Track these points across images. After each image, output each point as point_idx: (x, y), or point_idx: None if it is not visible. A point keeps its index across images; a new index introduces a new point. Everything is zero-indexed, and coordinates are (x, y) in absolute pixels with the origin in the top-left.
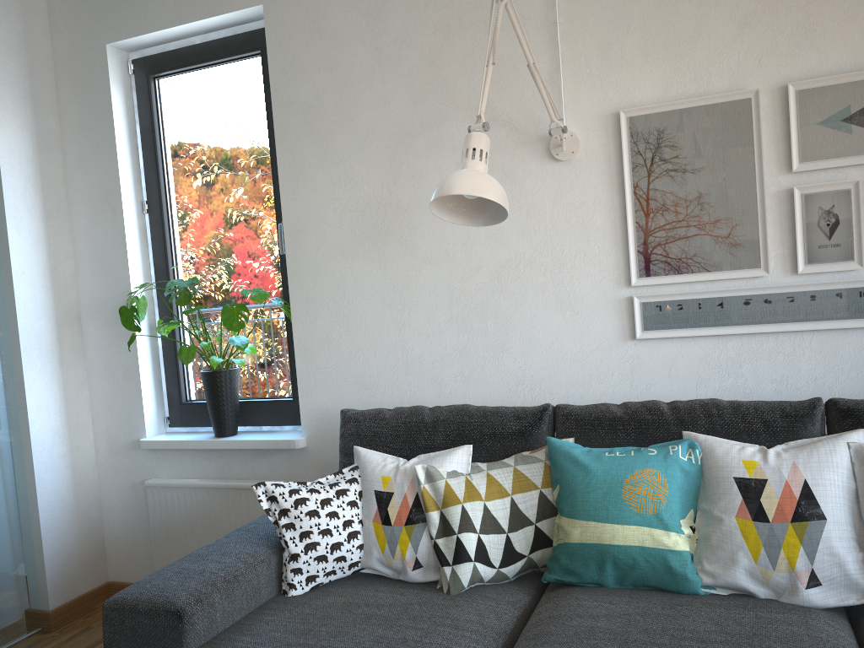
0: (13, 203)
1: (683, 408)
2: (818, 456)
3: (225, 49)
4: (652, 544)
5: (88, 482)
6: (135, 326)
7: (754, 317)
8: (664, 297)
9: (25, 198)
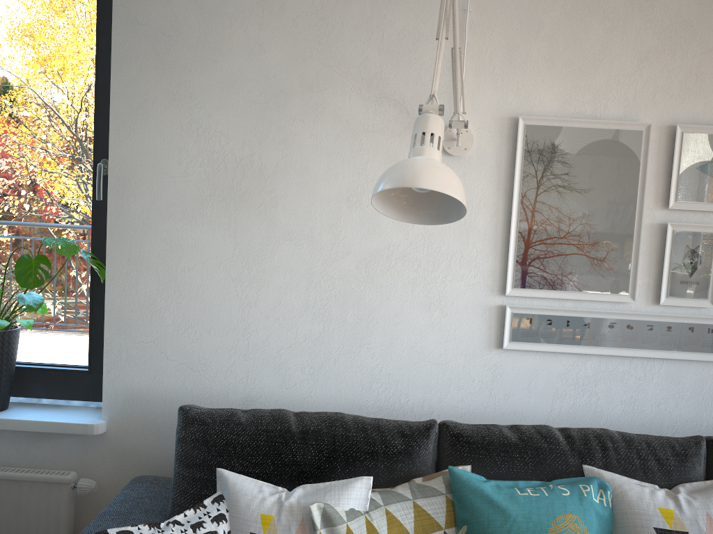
0: None
1: (578, 438)
2: None
3: None
4: None
5: None
6: None
7: (616, 340)
8: (536, 310)
9: None
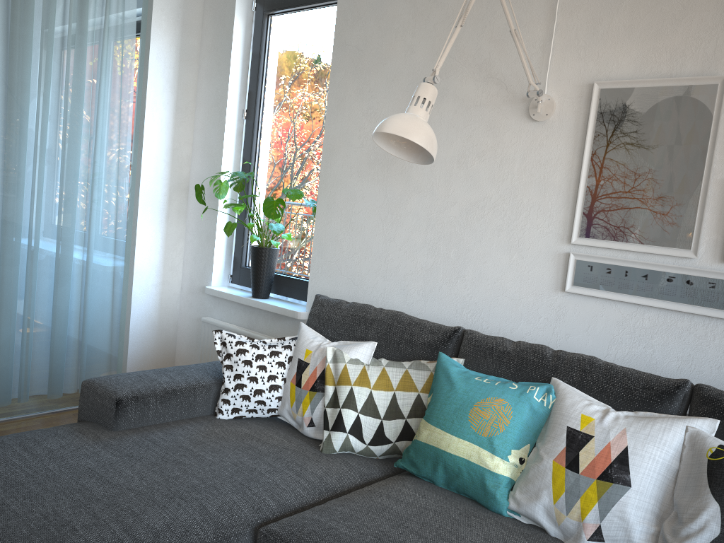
0: (153, 98)
1: (563, 358)
2: (651, 429)
3: None
4: (477, 461)
5: (171, 308)
6: (202, 201)
7: (674, 295)
8: (596, 259)
9: (163, 95)
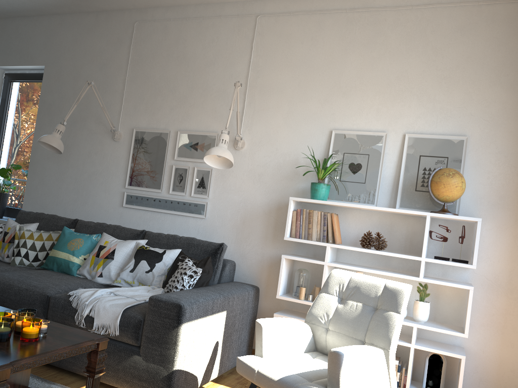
0: None
1: (109, 226)
2: (125, 243)
3: (34, 77)
4: (67, 259)
5: None
6: None
7: (155, 205)
8: (133, 193)
9: None
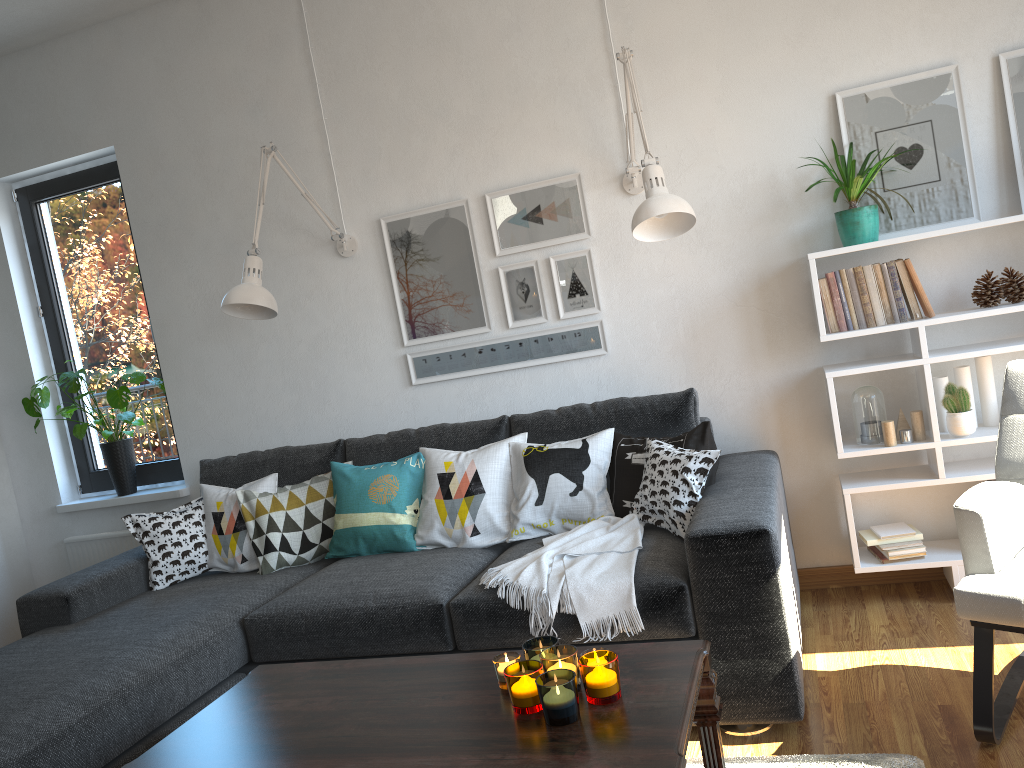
0: None
1: (423, 432)
2: (488, 453)
3: (91, 178)
4: (385, 522)
5: (17, 546)
6: (37, 413)
7: (486, 362)
8: (427, 352)
9: None
